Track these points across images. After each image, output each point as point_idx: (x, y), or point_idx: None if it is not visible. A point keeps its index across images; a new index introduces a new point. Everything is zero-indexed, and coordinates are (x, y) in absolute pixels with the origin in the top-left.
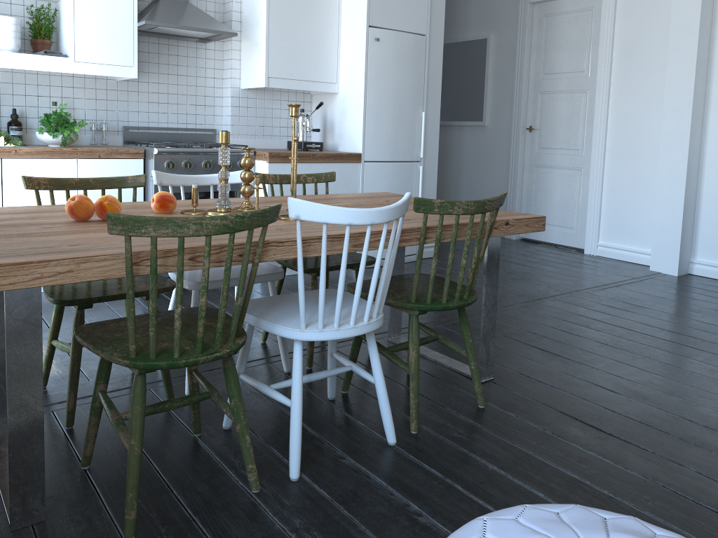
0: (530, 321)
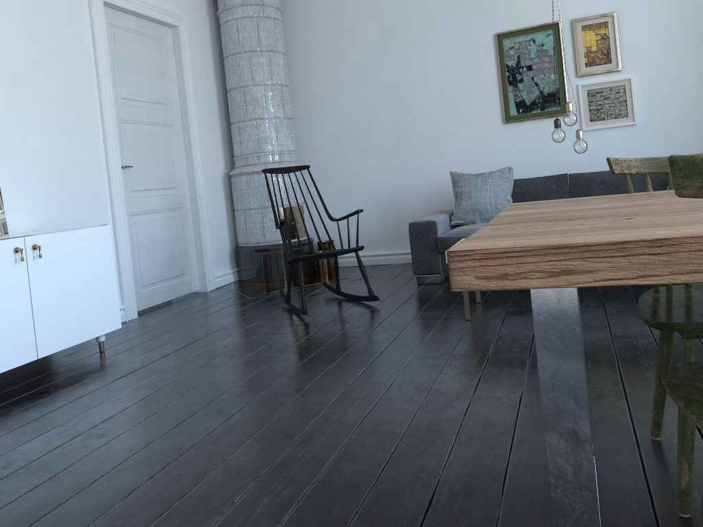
0: (227, 519)
